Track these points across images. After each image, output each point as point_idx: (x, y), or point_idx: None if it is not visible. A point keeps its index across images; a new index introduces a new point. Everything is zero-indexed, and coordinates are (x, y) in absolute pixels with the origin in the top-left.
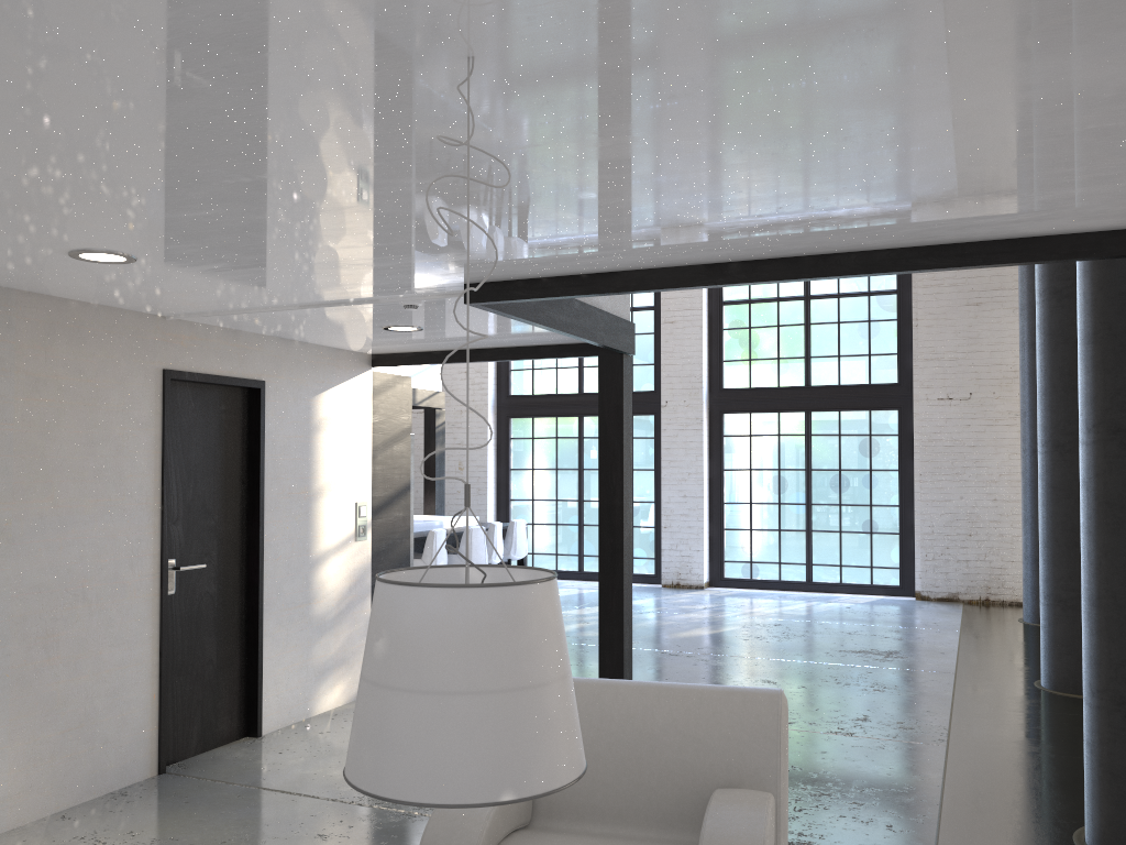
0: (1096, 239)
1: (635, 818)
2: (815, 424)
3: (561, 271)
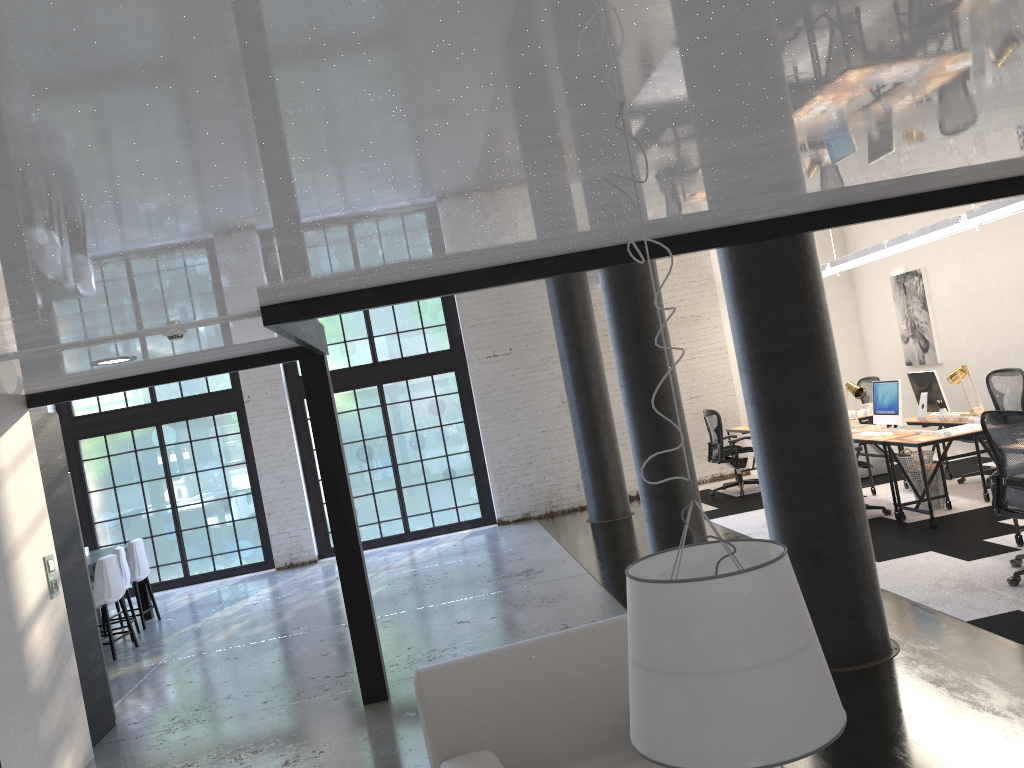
0: (790, 221)
1: (584, 753)
2: (388, 394)
3: (372, 284)
